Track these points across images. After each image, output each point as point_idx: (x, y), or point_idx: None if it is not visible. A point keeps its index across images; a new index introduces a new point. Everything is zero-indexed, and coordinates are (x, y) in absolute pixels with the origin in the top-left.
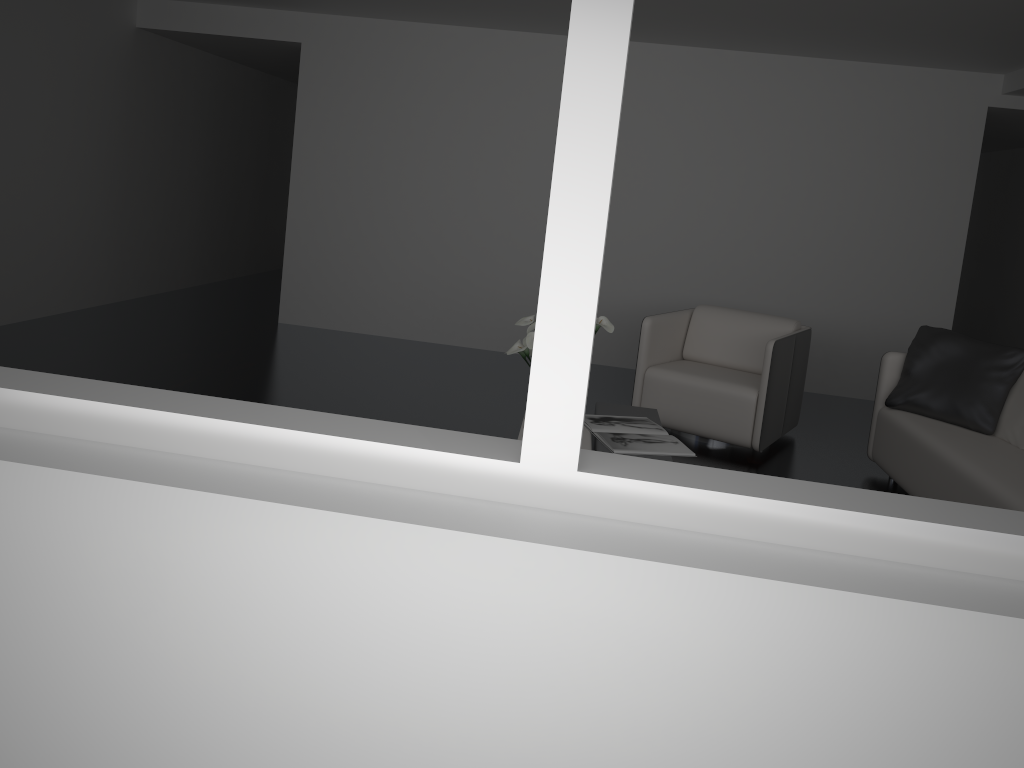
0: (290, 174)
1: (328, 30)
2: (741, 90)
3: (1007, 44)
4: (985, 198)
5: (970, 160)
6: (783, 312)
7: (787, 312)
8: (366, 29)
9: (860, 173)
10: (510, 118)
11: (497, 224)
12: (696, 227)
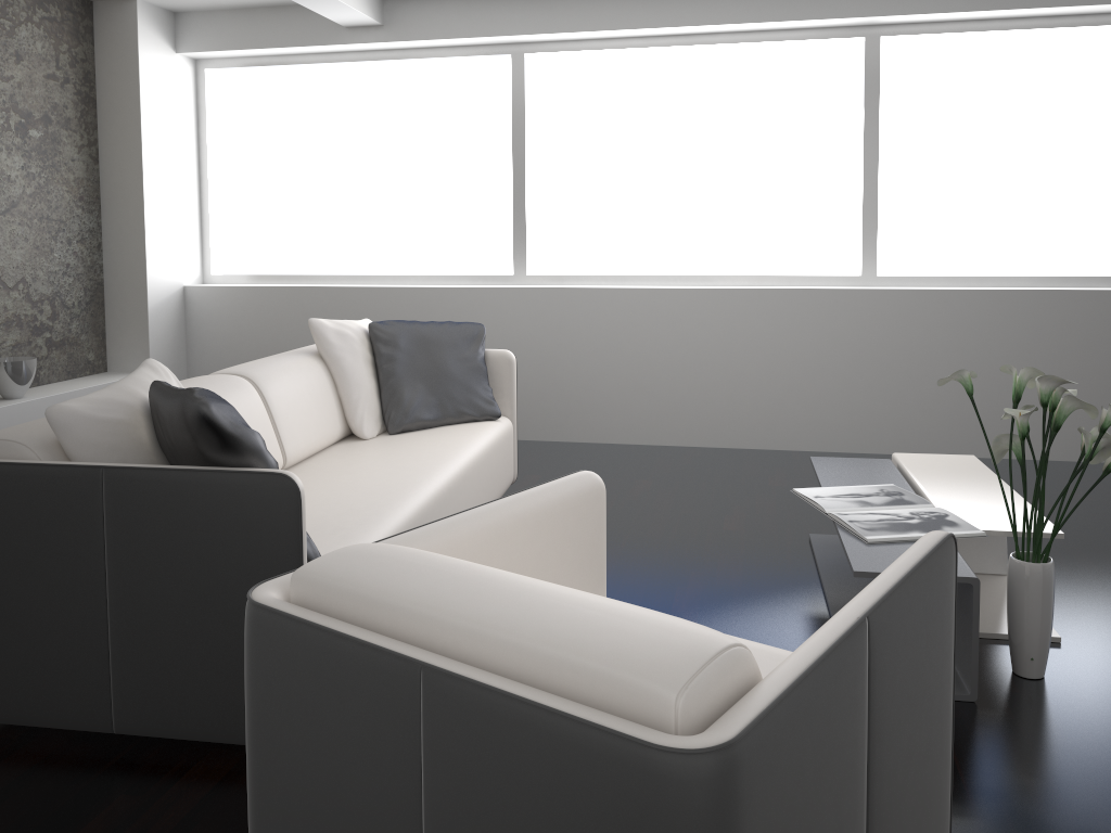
0: None
1: None
2: None
3: None
4: None
5: None
6: None
7: None
8: None
9: None
10: None
11: None
12: None
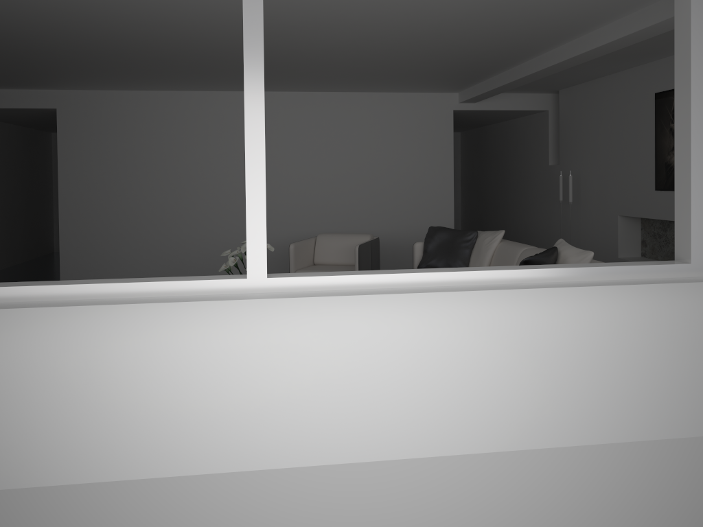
0: (45, 191)
1: (74, 99)
2: (327, 113)
3: (452, 80)
4: (469, 156)
5: (449, 138)
6: (367, 232)
7: (369, 232)
8: (99, 97)
9: (395, 151)
10: (196, 141)
11: (196, 205)
12: (313, 191)
